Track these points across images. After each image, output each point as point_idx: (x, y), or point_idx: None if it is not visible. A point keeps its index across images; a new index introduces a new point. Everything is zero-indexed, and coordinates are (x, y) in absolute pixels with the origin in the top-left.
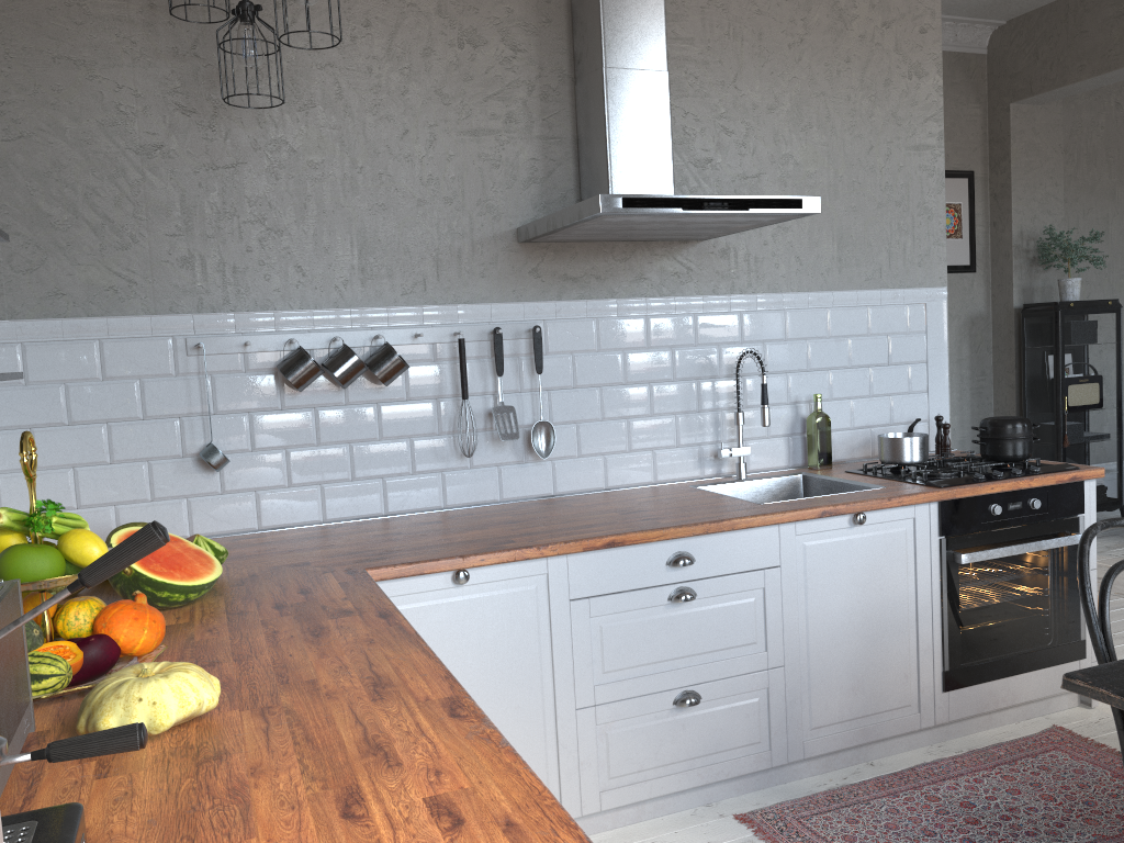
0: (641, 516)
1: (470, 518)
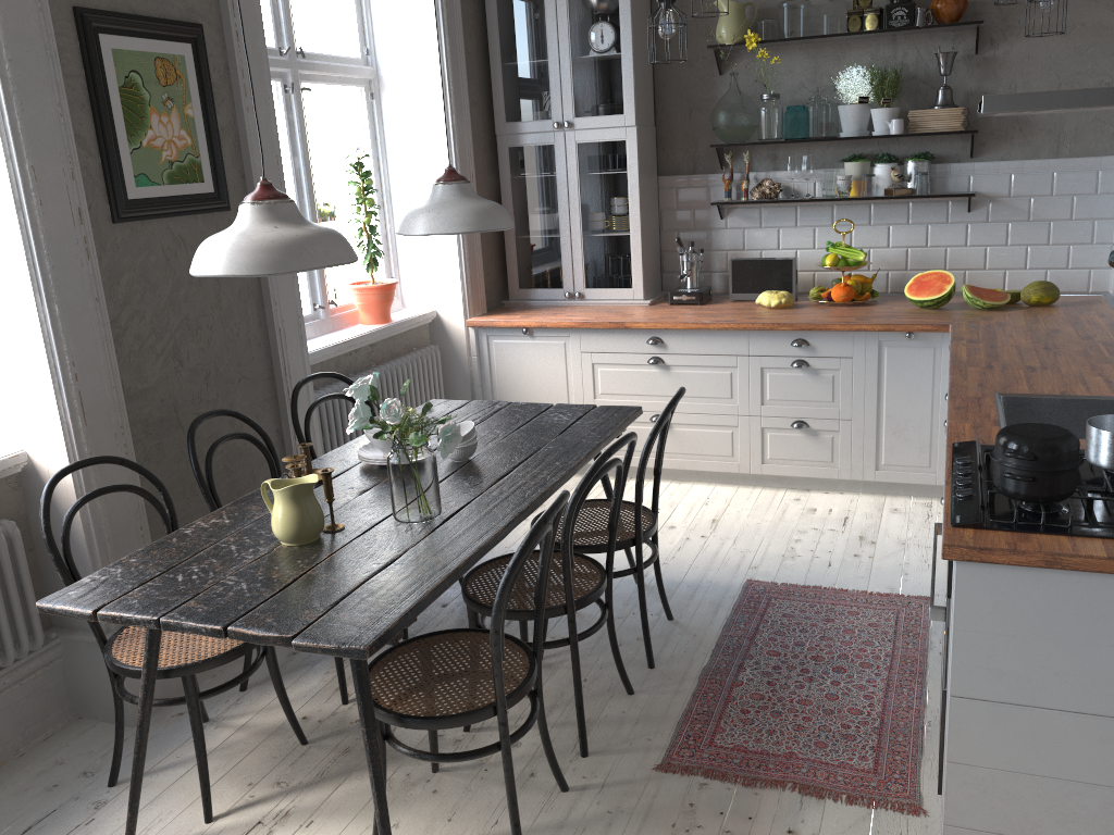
0: (1006, 367)
1: (1088, 344)
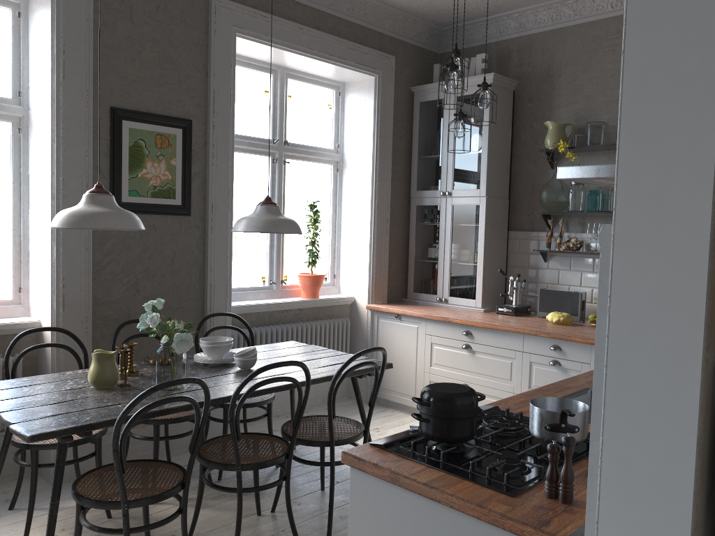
0: None
1: None
